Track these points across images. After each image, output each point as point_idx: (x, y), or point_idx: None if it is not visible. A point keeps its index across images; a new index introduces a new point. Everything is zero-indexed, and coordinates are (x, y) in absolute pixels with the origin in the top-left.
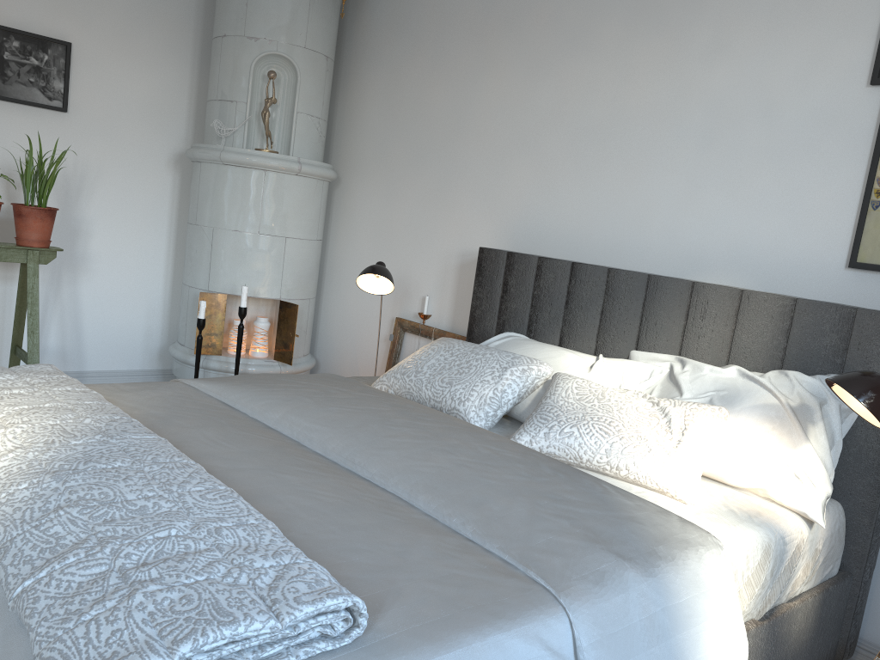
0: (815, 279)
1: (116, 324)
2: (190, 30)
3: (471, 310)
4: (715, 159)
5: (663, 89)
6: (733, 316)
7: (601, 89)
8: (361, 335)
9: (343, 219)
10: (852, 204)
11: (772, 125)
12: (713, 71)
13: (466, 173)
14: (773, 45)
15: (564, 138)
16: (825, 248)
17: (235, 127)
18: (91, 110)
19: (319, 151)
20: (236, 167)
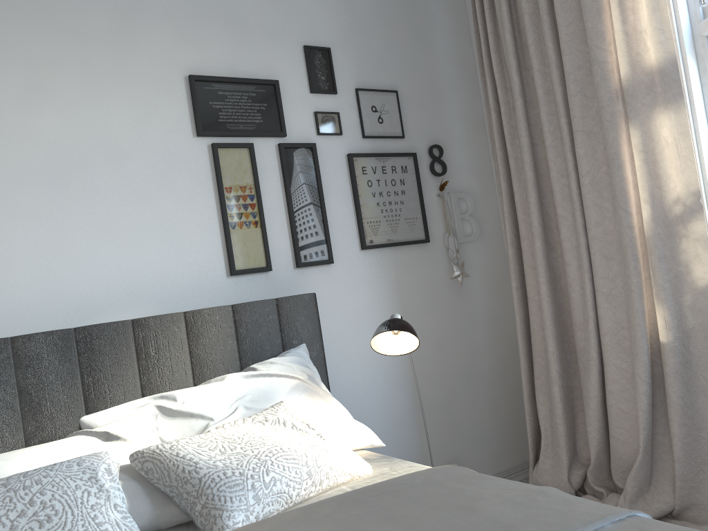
0: (208, 292)
1: None
2: None
3: None
4: (74, 202)
5: None
6: (185, 338)
7: None
8: None
9: None
10: (215, 227)
11: (124, 168)
12: (39, 115)
13: None
14: (99, 97)
15: None
16: (207, 265)
17: None
18: None
19: None
20: None
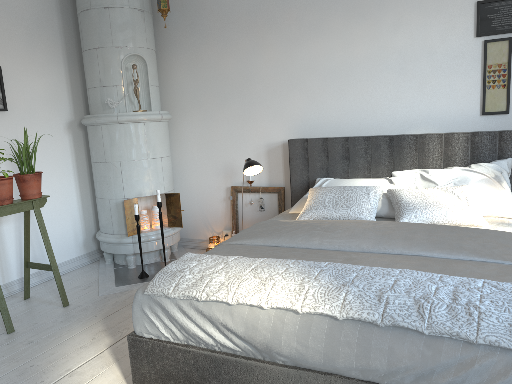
0: (467, 123)
1: (59, 234)
2: (59, 46)
3: (291, 172)
4: (407, 77)
5: (372, 48)
6: (442, 146)
7: (336, 51)
8: (206, 201)
9: (175, 140)
10: (477, 89)
11: (433, 59)
12: (398, 37)
13: (260, 103)
14: (426, 23)
15: (319, 78)
16: (469, 109)
17: (118, 101)
18: (19, 106)
19: (161, 105)
20: (128, 123)
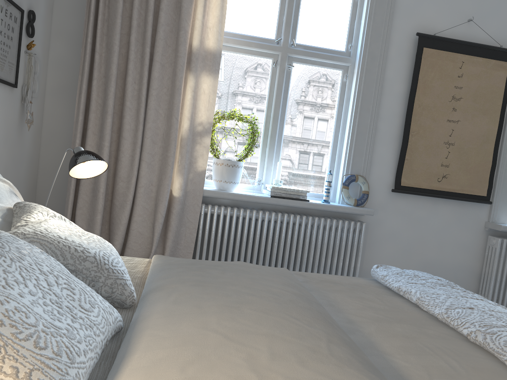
0: None
1: None
2: None
3: None
4: None
5: None
6: None
7: None
8: None
9: None
10: None
11: None
12: None
13: None
14: None
15: None
16: None
17: None
18: None
19: None
20: None
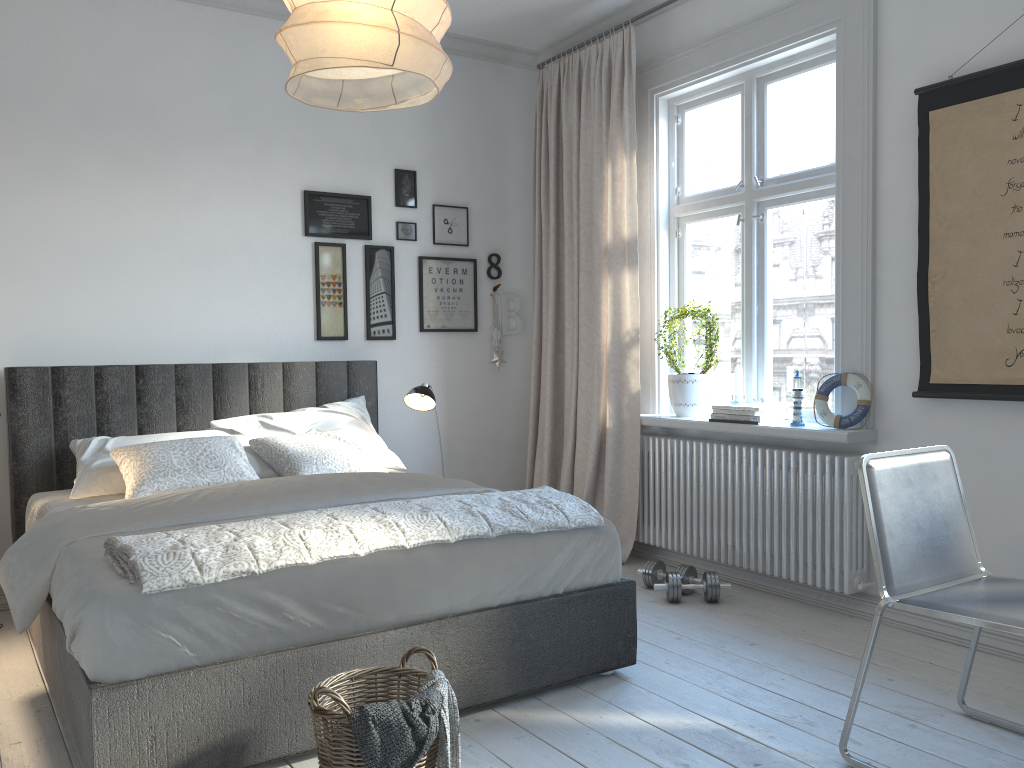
0: (300, 349)
1: None
2: None
3: (12, 432)
4: (216, 277)
5: (159, 224)
6: (281, 380)
7: (93, 217)
8: None
9: None
10: (310, 304)
11: (251, 256)
12: (200, 215)
13: None
14: (240, 203)
15: (59, 258)
16: (301, 330)
17: None
18: None
19: None
20: None
